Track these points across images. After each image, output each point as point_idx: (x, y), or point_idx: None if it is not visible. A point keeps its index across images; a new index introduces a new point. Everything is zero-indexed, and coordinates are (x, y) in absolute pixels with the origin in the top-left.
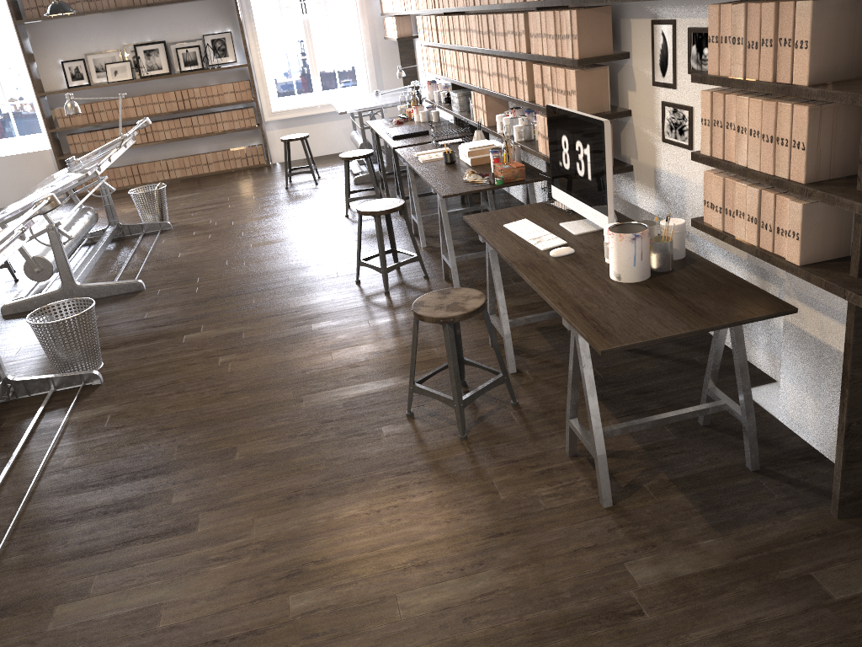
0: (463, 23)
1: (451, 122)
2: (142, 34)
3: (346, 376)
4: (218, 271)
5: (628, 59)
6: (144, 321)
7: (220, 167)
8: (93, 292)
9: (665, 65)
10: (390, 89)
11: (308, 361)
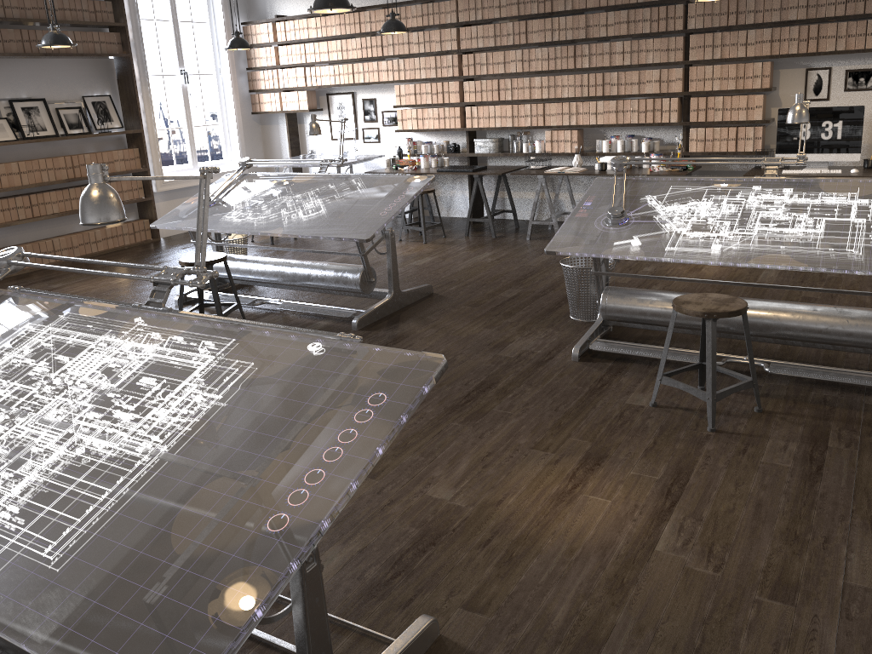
0: (541, 82)
1: (466, 165)
2: (17, 89)
3: (746, 273)
4: (454, 275)
5: (773, 91)
6: (518, 297)
7: (109, 244)
8: (408, 298)
9: (818, 90)
10: (295, 156)
11: (706, 276)
